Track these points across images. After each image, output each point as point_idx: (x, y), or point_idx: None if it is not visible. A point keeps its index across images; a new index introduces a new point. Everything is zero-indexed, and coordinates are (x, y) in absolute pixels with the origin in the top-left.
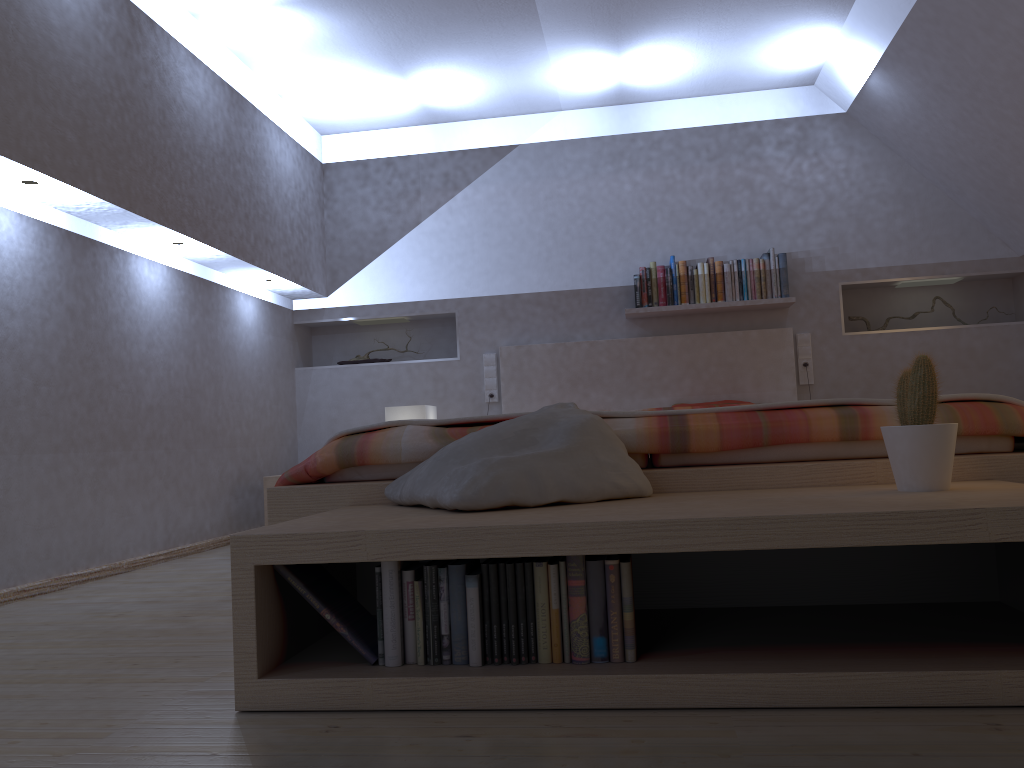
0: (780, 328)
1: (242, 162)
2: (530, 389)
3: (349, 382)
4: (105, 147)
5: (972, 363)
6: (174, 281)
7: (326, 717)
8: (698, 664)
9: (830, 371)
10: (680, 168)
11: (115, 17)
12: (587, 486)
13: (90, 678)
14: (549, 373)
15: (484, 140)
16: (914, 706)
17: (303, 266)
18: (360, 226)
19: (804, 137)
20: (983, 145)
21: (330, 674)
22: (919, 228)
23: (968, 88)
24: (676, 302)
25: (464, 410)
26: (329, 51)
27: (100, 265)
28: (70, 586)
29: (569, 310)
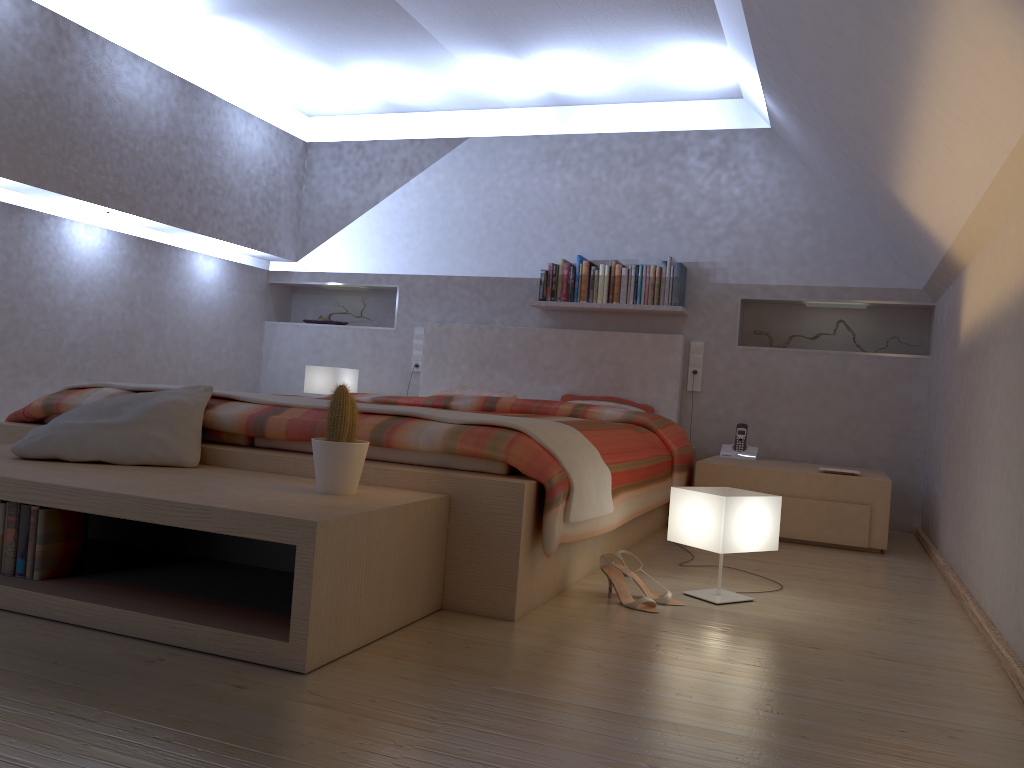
0: (671, 334)
1: (190, 144)
2: (445, 364)
3: (305, 339)
4: (14, 136)
5: (857, 391)
6: (115, 242)
7: None
8: (64, 588)
9: (718, 381)
10: (607, 171)
11: (38, 29)
12: (124, 452)
13: None
14: (463, 351)
15: (440, 131)
16: (154, 641)
17: (265, 234)
18: (330, 201)
19: (727, 150)
20: (849, 176)
21: None
22: (825, 250)
23: (814, 121)
24: (576, 299)
25: (394, 376)
26: (267, 51)
27: (27, 227)
28: None
29: (492, 296)
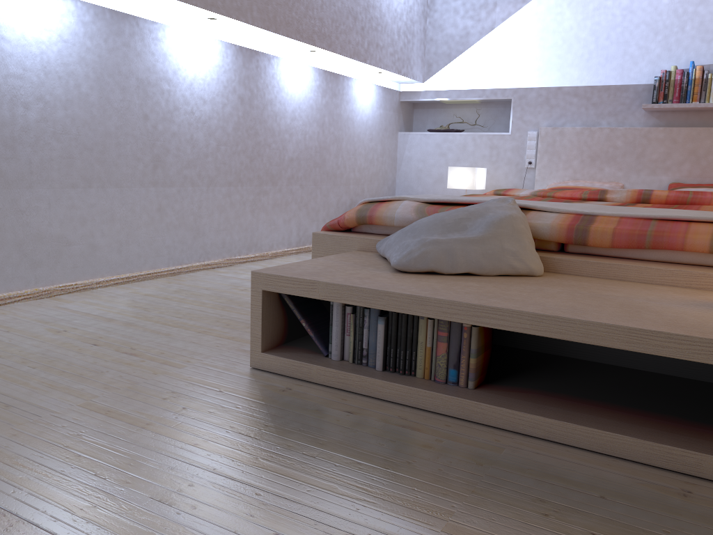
0: None
1: None
2: (558, 161)
3: (432, 145)
4: None
5: None
6: (312, 75)
7: (290, 382)
8: (509, 400)
9: None
10: None
11: None
12: (488, 265)
13: (201, 329)
14: (574, 150)
15: None
16: (644, 463)
17: (405, 61)
18: (450, 31)
19: None
20: None
21: (298, 358)
22: None
23: None
24: (688, 101)
25: (509, 171)
26: None
27: (261, 67)
28: (235, 264)
29: (599, 102)
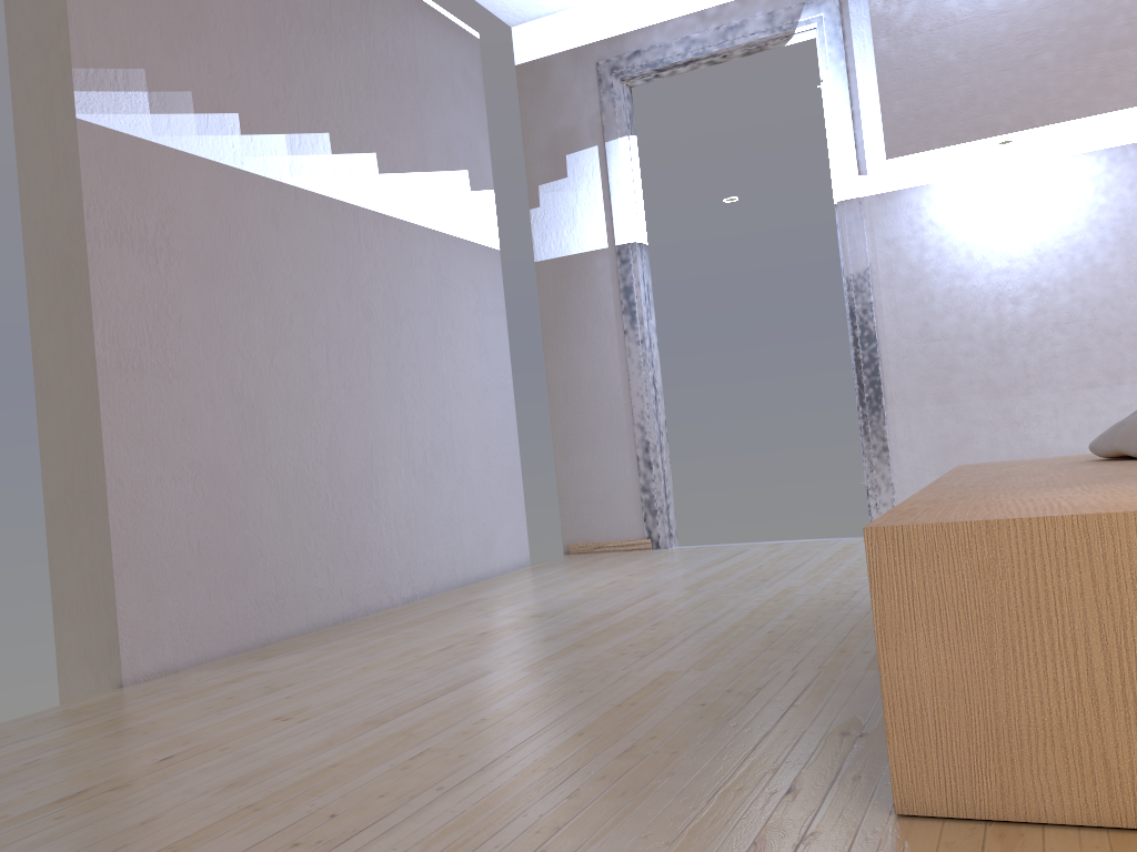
0: None
1: None
2: None
3: None
4: None
5: None
6: None
7: None
8: None
9: None
10: None
11: None
12: None
13: None
14: None
15: None
16: None
17: None
18: None
19: None
20: None
21: None
22: None
23: None
24: None
25: None
26: None
27: None
28: None
29: None
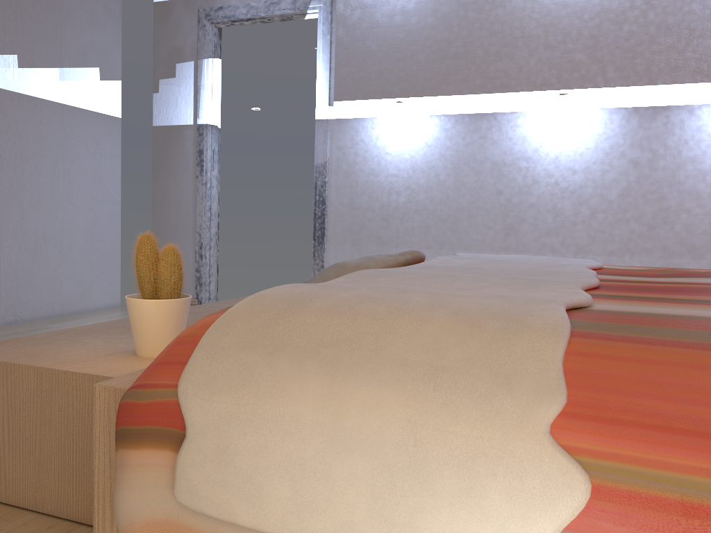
0: None
1: None
2: None
3: None
4: (619, 48)
5: None
6: None
7: None
8: None
9: None
10: None
11: None
12: None
13: None
14: None
15: None
16: None
17: None
18: None
19: None
20: None
21: None
22: None
23: None
24: None
25: None
26: None
27: (674, 123)
28: None
29: None
